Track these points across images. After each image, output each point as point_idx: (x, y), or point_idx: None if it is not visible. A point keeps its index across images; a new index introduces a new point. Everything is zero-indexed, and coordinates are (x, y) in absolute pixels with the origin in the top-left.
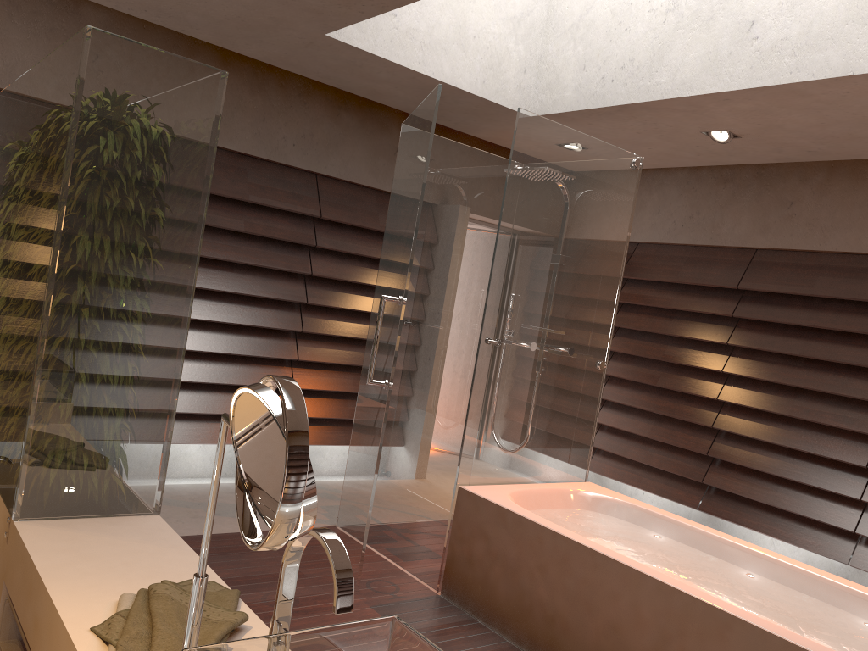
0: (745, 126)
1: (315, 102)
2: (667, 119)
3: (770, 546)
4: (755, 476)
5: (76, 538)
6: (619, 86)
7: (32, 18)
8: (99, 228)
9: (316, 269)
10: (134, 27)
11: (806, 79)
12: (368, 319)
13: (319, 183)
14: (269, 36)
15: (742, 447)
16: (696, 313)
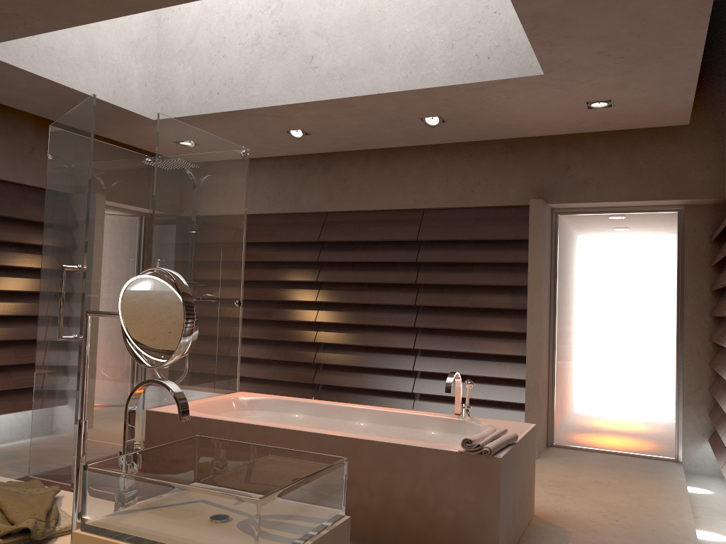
0: (313, 127)
1: None
2: (260, 121)
3: None
4: (347, 370)
5: None
6: (224, 97)
7: None
8: None
9: None
10: None
11: (351, 95)
12: (22, 297)
13: None
14: None
15: (336, 352)
16: (292, 262)
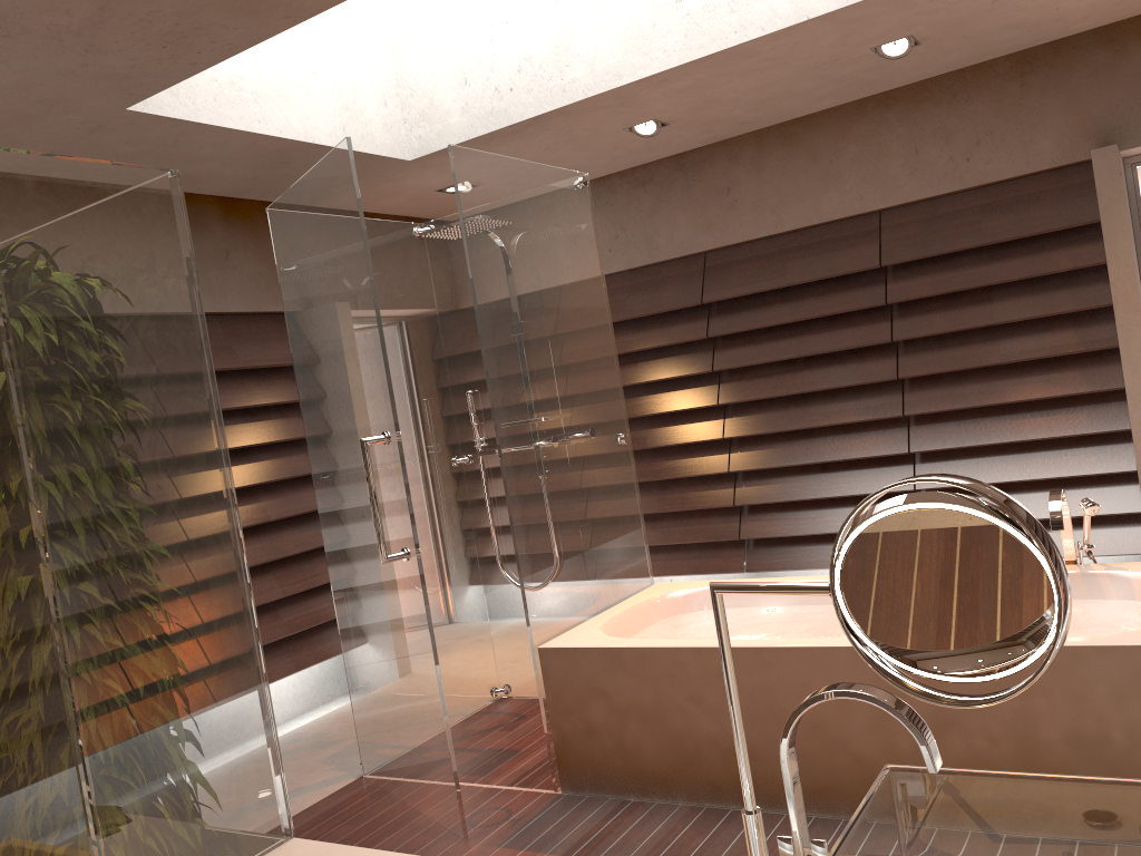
0: (677, 109)
1: None
2: (587, 122)
3: None
4: (795, 509)
5: None
6: (522, 94)
7: None
8: (89, 451)
9: None
10: None
11: (756, 35)
12: (267, 492)
13: None
14: (29, 131)
15: (769, 482)
16: (662, 347)
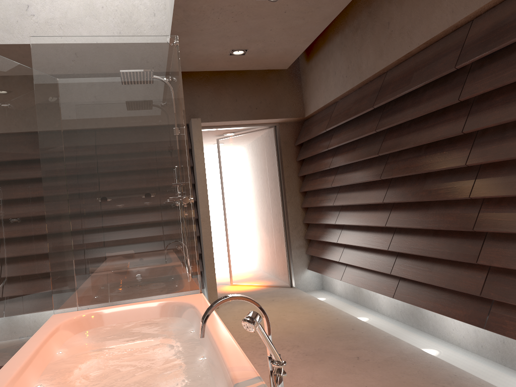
0: None
1: None
2: (217, 1)
3: (451, 320)
4: (420, 260)
5: None
6: None
7: None
8: None
9: None
10: None
11: None
12: None
13: None
14: None
15: (407, 238)
16: (367, 138)
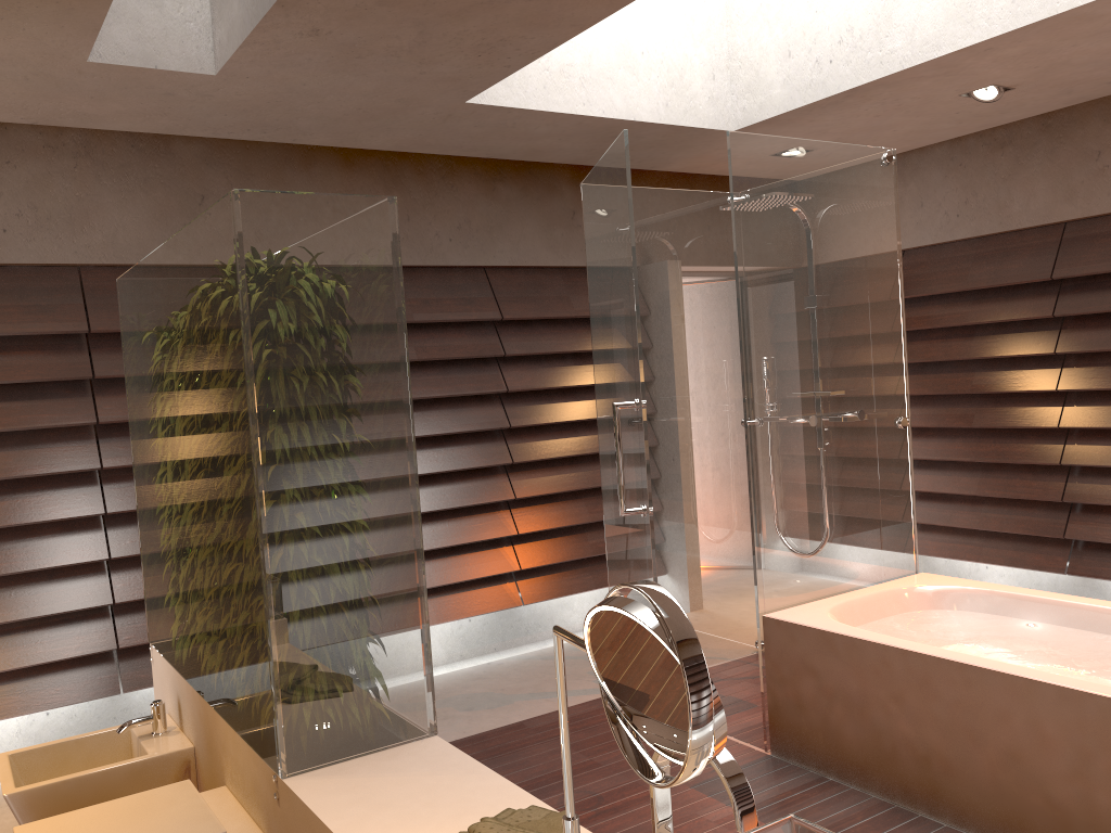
0: (1018, 74)
1: (464, 182)
2: (912, 90)
3: None
4: None
5: (359, 785)
6: (841, 66)
7: (122, 172)
8: (298, 418)
9: (512, 384)
10: (236, 151)
11: None
12: (587, 428)
13: (491, 277)
14: (397, 121)
15: (1107, 482)
16: (1003, 322)
